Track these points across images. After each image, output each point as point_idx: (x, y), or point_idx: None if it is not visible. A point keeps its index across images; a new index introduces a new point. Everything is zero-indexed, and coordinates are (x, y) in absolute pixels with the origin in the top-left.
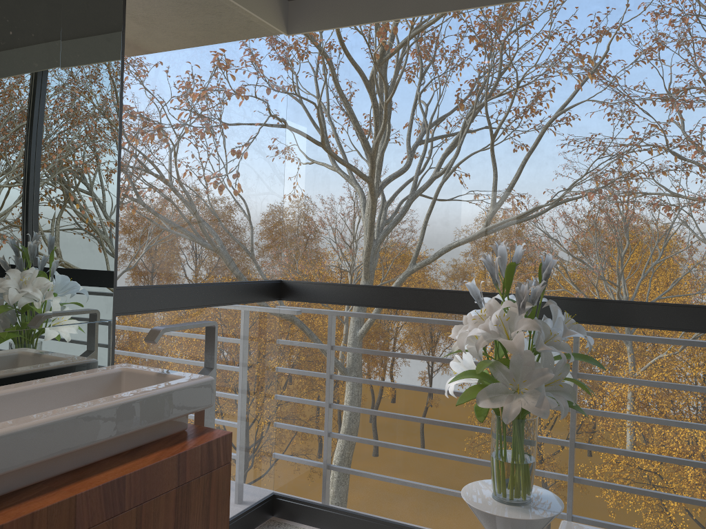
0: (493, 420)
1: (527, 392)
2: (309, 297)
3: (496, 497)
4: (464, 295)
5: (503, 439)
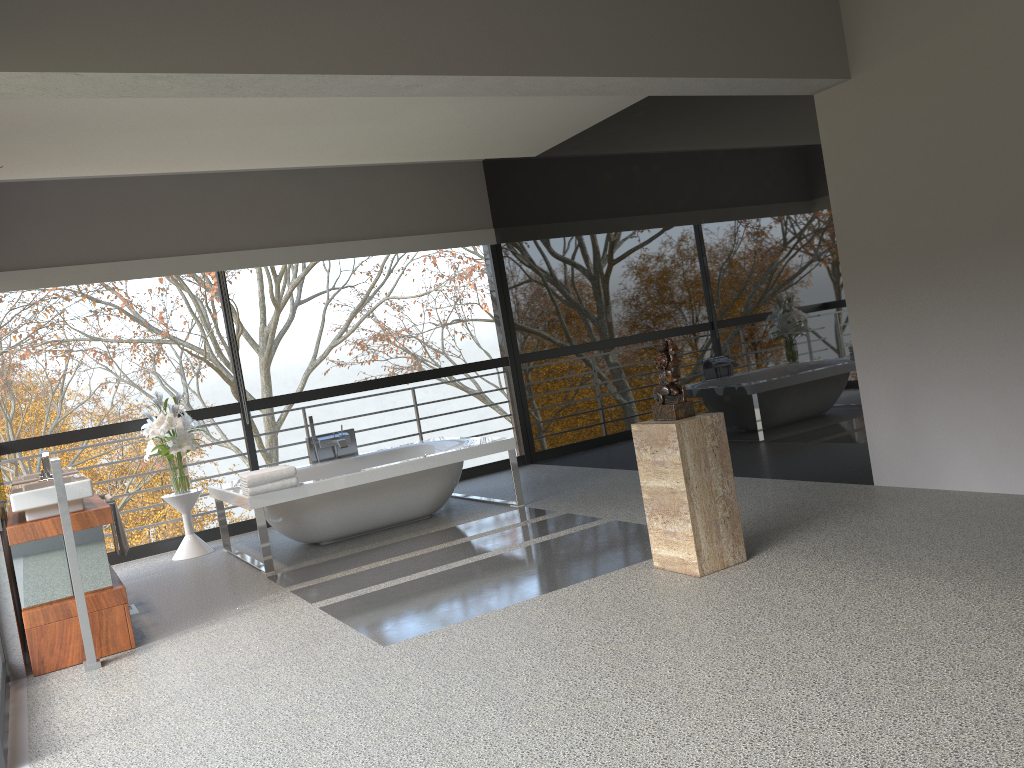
0: (171, 463)
1: (185, 445)
2: (22, 448)
3: (178, 493)
4: (121, 424)
5: (177, 468)
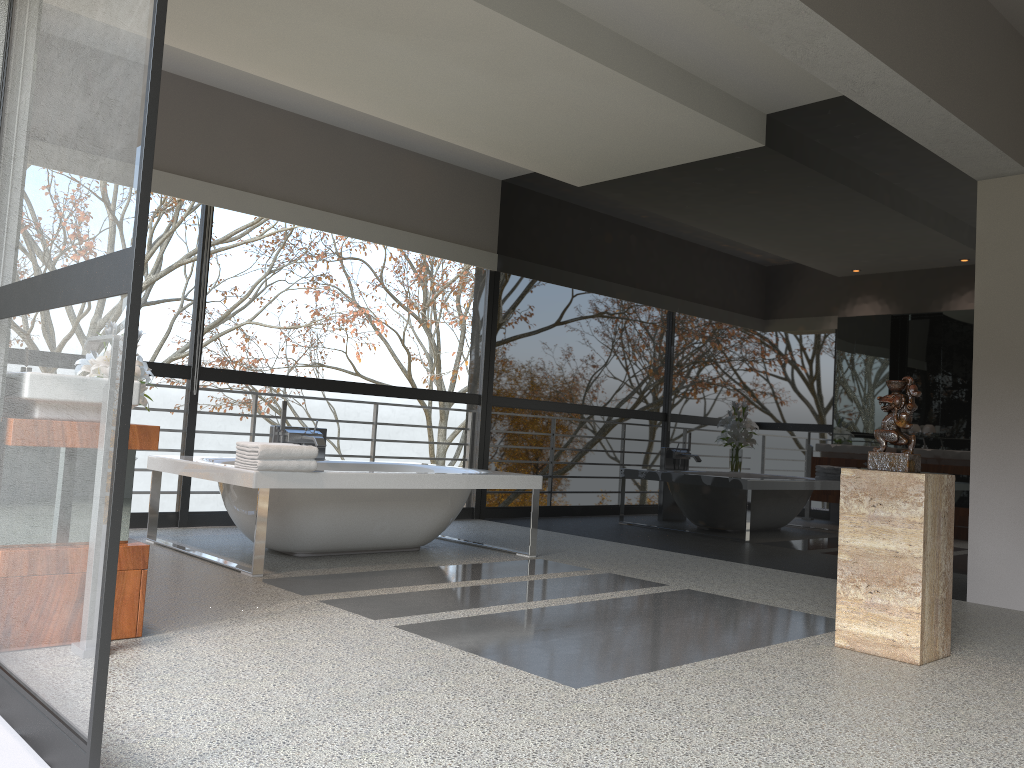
0: None
1: None
2: None
3: None
4: None
5: None
